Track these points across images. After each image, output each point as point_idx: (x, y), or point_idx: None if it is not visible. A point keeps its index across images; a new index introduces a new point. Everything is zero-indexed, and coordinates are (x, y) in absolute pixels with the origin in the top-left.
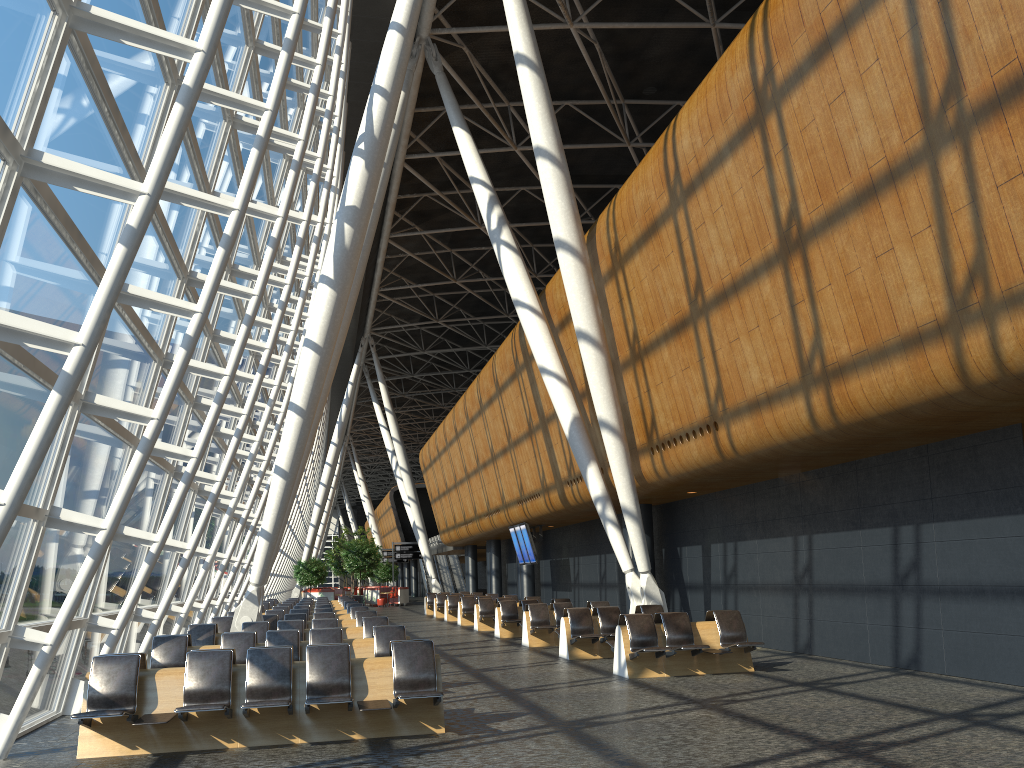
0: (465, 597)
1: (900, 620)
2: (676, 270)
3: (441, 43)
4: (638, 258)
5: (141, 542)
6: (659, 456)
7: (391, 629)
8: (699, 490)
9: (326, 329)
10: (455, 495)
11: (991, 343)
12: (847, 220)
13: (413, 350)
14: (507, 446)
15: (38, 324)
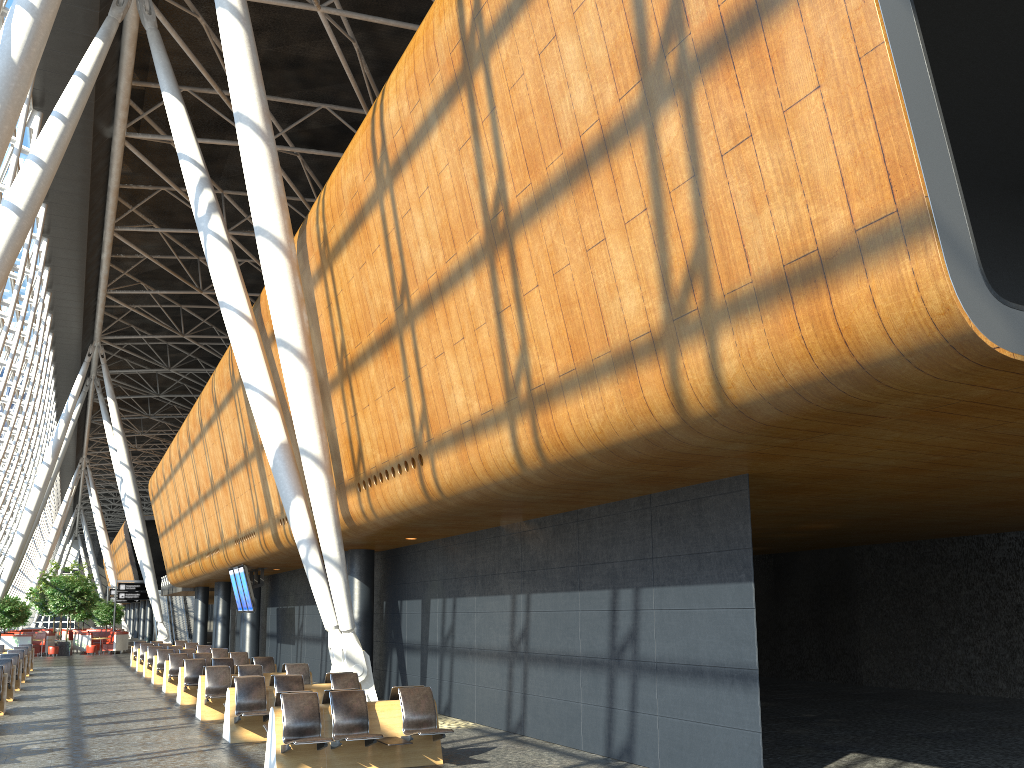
0: (163, 650)
1: (615, 701)
2: (383, 268)
3: (173, 9)
4: (346, 254)
5: None
6: (366, 494)
7: None
8: (418, 536)
9: None
10: (180, 530)
11: (711, 363)
12: (557, 203)
13: (161, 367)
14: (225, 476)
15: None
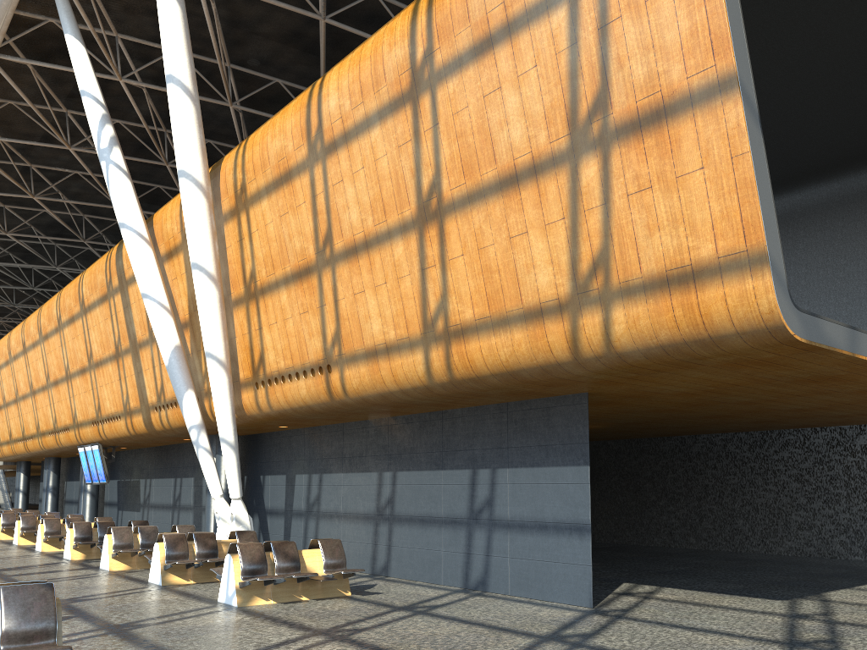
0: (25, 516)
1: (472, 548)
2: (306, 220)
3: None
4: (266, 203)
5: None
6: (264, 391)
7: None
8: (292, 425)
9: None
10: (15, 410)
11: (604, 324)
12: (487, 201)
13: None
14: (87, 366)
15: None
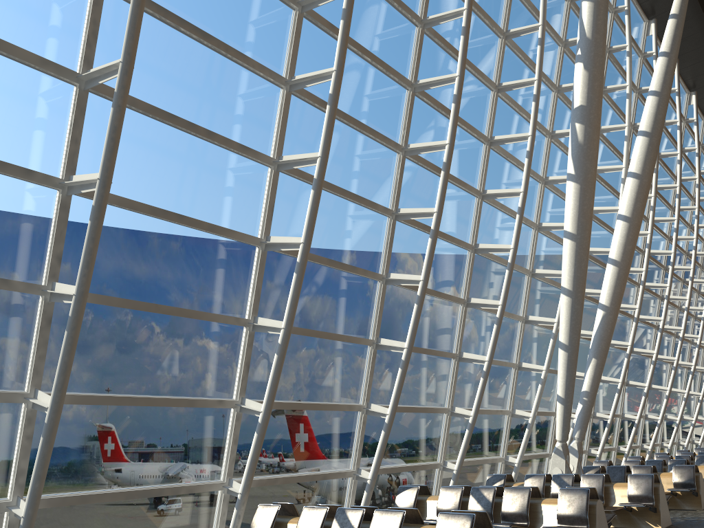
0: None
1: None
2: None
3: None
4: None
5: (380, 415)
6: None
7: (575, 491)
8: None
9: (576, 218)
10: None
11: None
12: None
13: None
14: None
15: (67, 286)
